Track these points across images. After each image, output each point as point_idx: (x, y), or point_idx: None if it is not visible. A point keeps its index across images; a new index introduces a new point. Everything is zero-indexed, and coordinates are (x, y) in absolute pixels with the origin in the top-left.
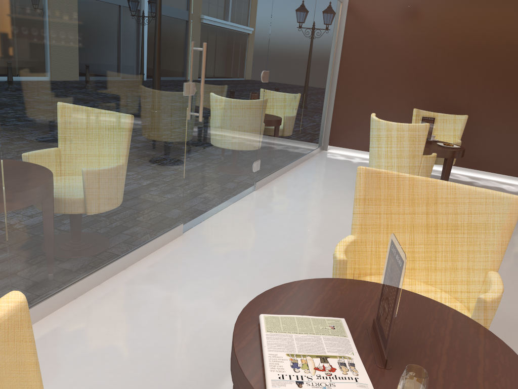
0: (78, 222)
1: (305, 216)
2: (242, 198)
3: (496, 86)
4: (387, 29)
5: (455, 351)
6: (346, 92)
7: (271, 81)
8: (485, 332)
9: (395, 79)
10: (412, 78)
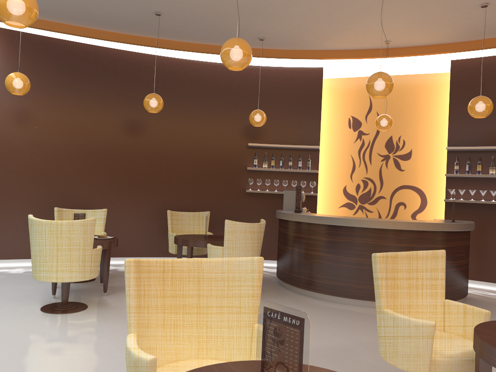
0: None
1: None
2: None
3: (118, 182)
4: (6, 131)
5: None
6: None
7: None
8: (310, 367)
9: (22, 181)
10: (40, 179)
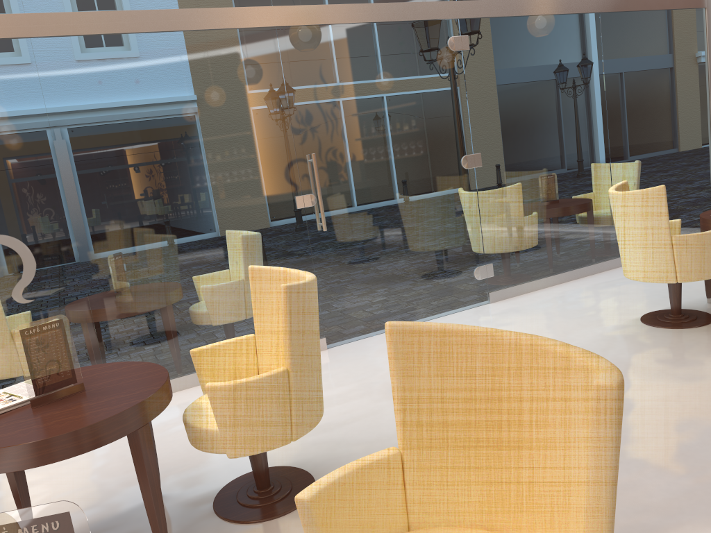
0: (167, 328)
1: None
2: (455, 313)
3: None
4: None
5: (85, 407)
6: None
7: (491, 164)
8: (135, 402)
9: None
10: None
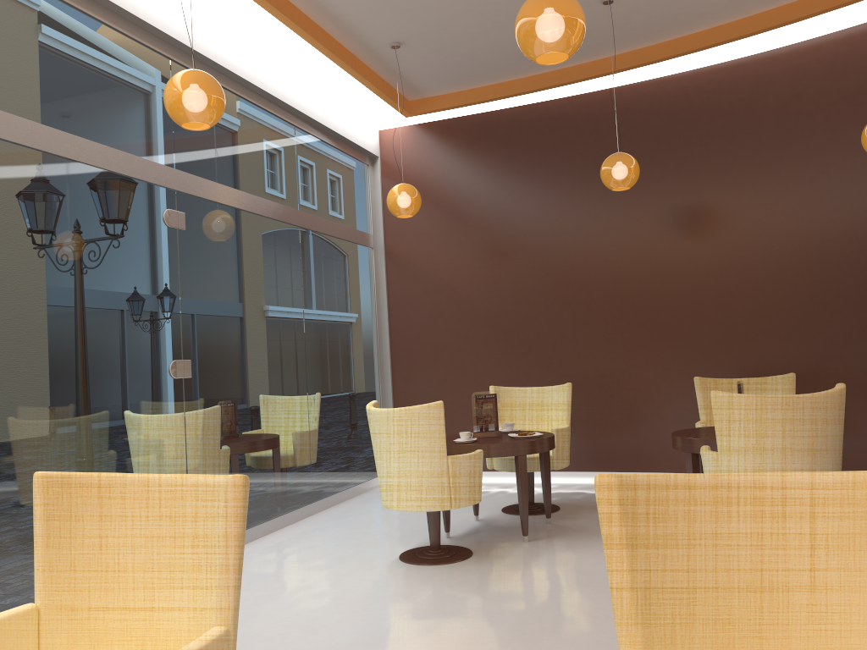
0: None
1: (246, 598)
2: None
3: (626, 332)
4: (448, 274)
5: None
6: (408, 380)
7: (201, 376)
8: None
9: (476, 347)
10: (501, 341)
